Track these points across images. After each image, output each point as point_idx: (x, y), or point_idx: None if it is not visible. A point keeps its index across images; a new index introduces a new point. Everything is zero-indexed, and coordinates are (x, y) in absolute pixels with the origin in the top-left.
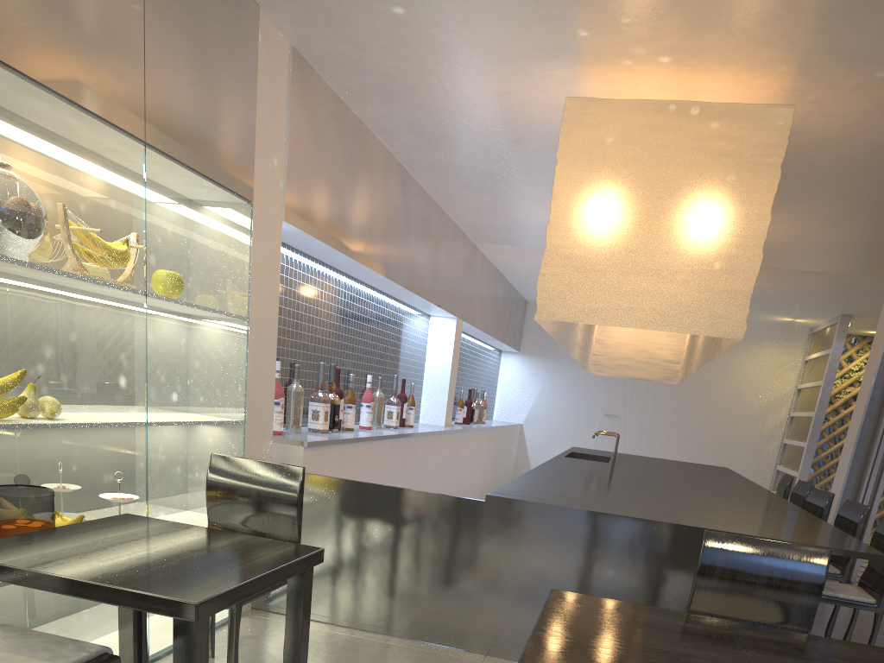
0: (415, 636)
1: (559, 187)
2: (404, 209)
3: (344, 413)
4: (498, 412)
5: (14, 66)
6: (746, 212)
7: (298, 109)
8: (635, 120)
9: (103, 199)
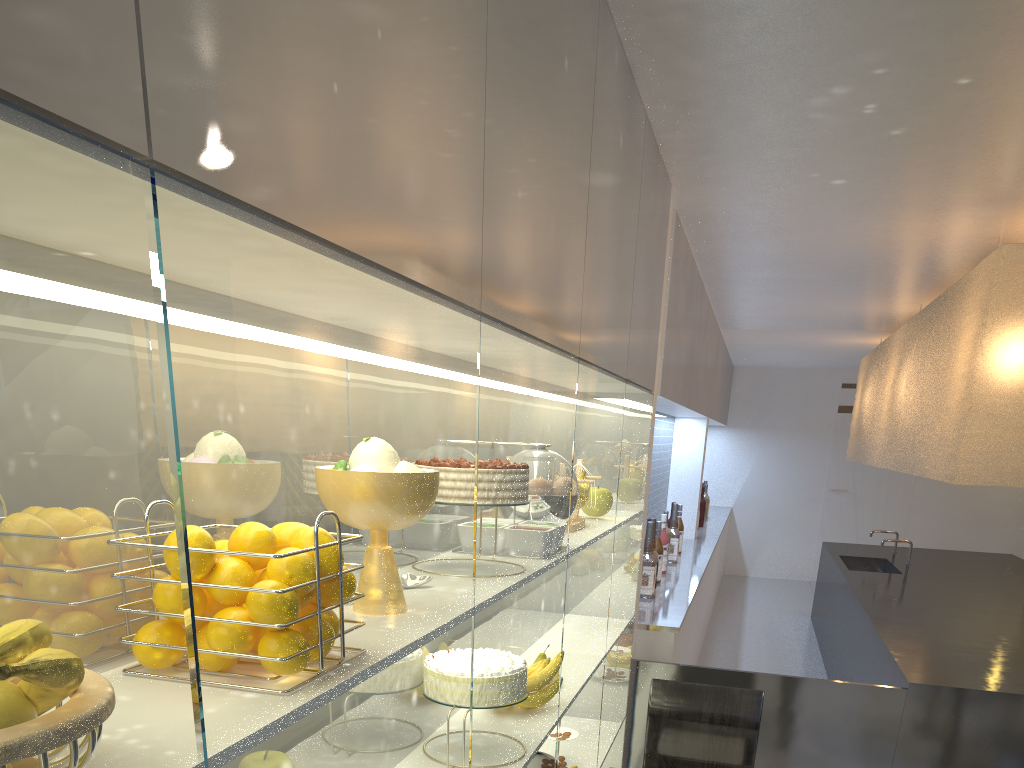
0: None
1: (991, 342)
2: (699, 327)
3: None
4: None
5: (594, 362)
6: None
7: (672, 273)
8: None
9: (609, 455)
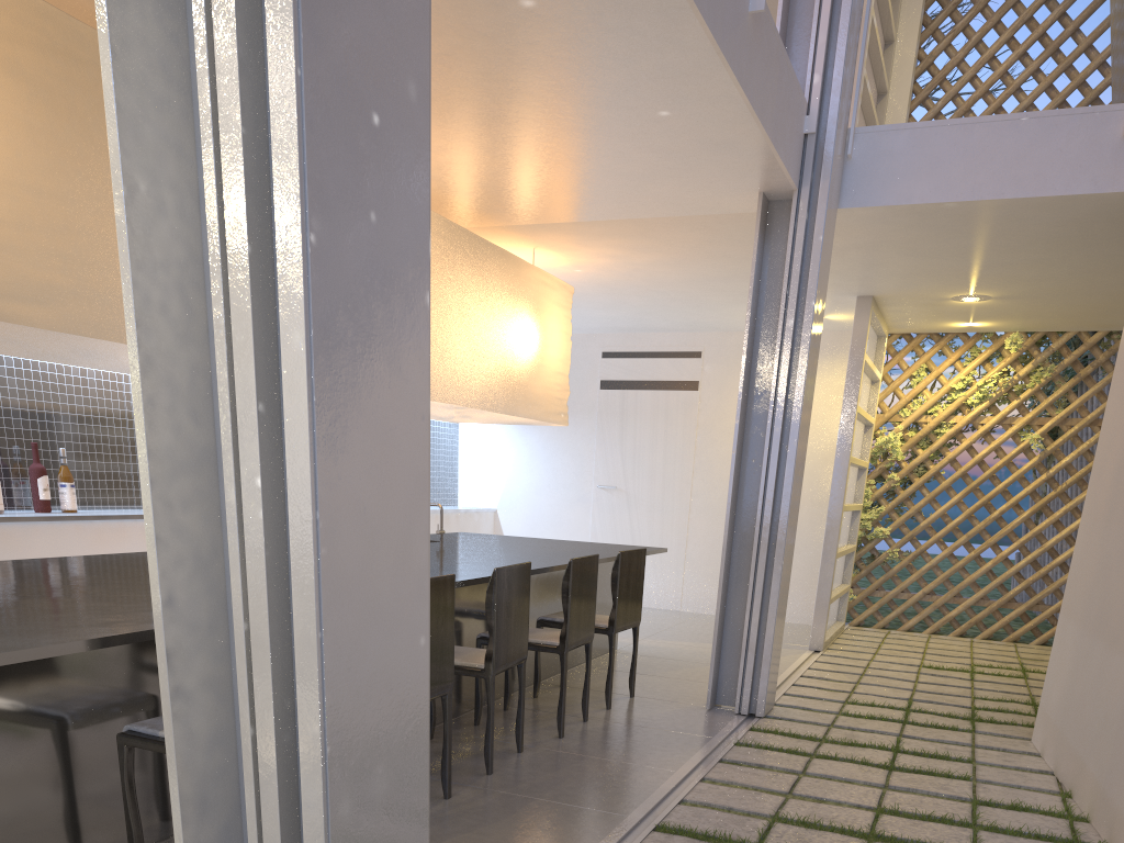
0: None
1: None
2: None
3: None
4: (465, 494)
5: None
6: None
7: None
8: None
9: None
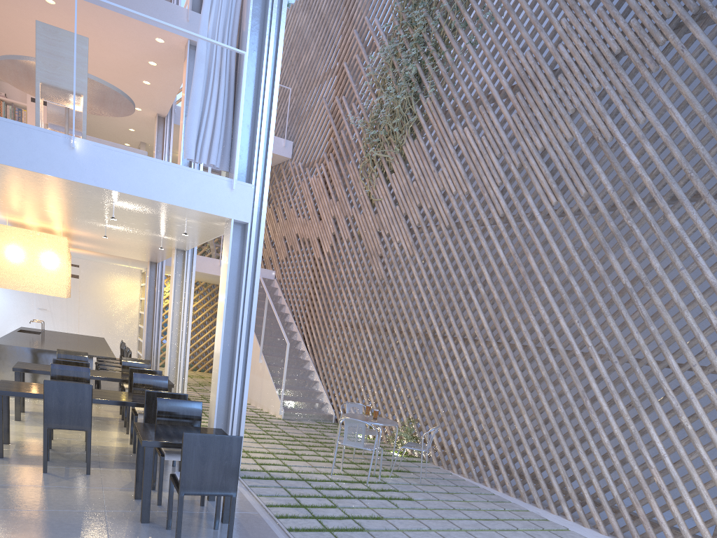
0: None
1: None
2: None
3: None
4: None
5: None
6: (59, 263)
7: None
8: (20, 233)
9: None
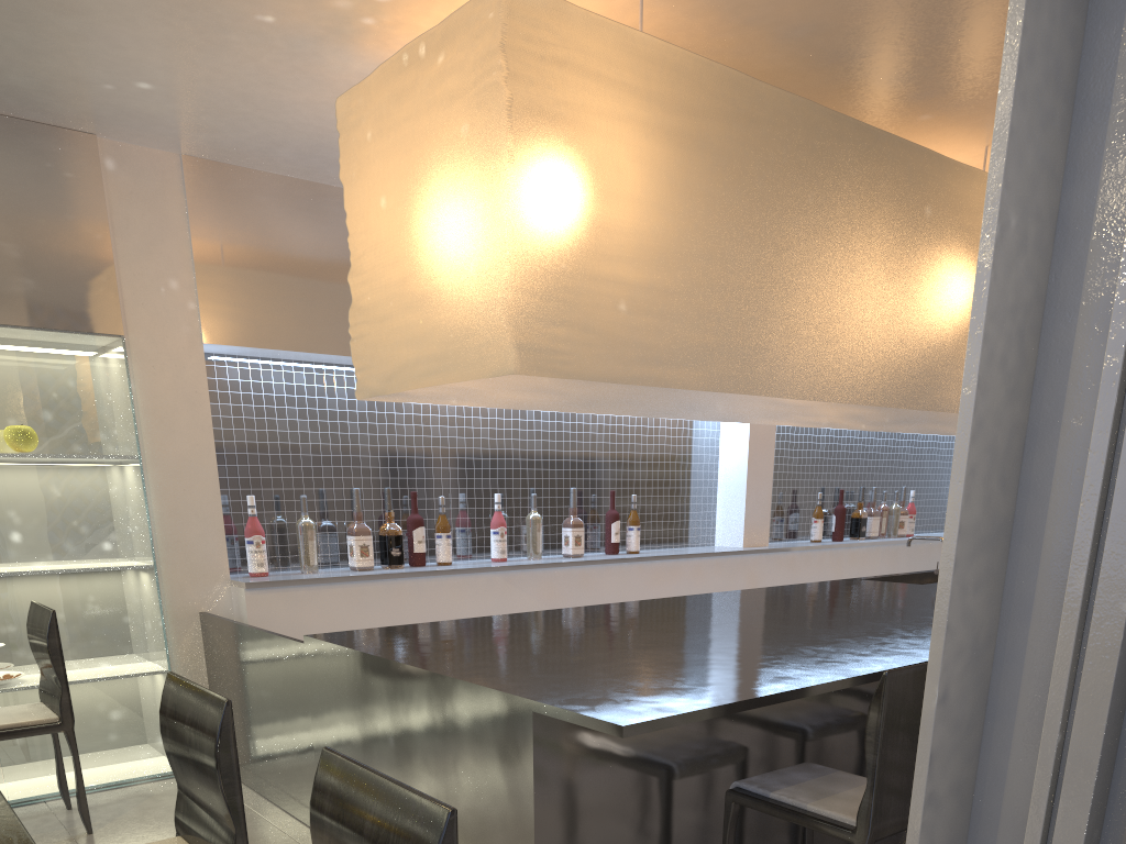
0: (295, 812)
1: (348, 220)
2: None
3: (435, 545)
4: None
5: None
6: (486, 174)
7: (209, 217)
8: (382, 95)
9: None
